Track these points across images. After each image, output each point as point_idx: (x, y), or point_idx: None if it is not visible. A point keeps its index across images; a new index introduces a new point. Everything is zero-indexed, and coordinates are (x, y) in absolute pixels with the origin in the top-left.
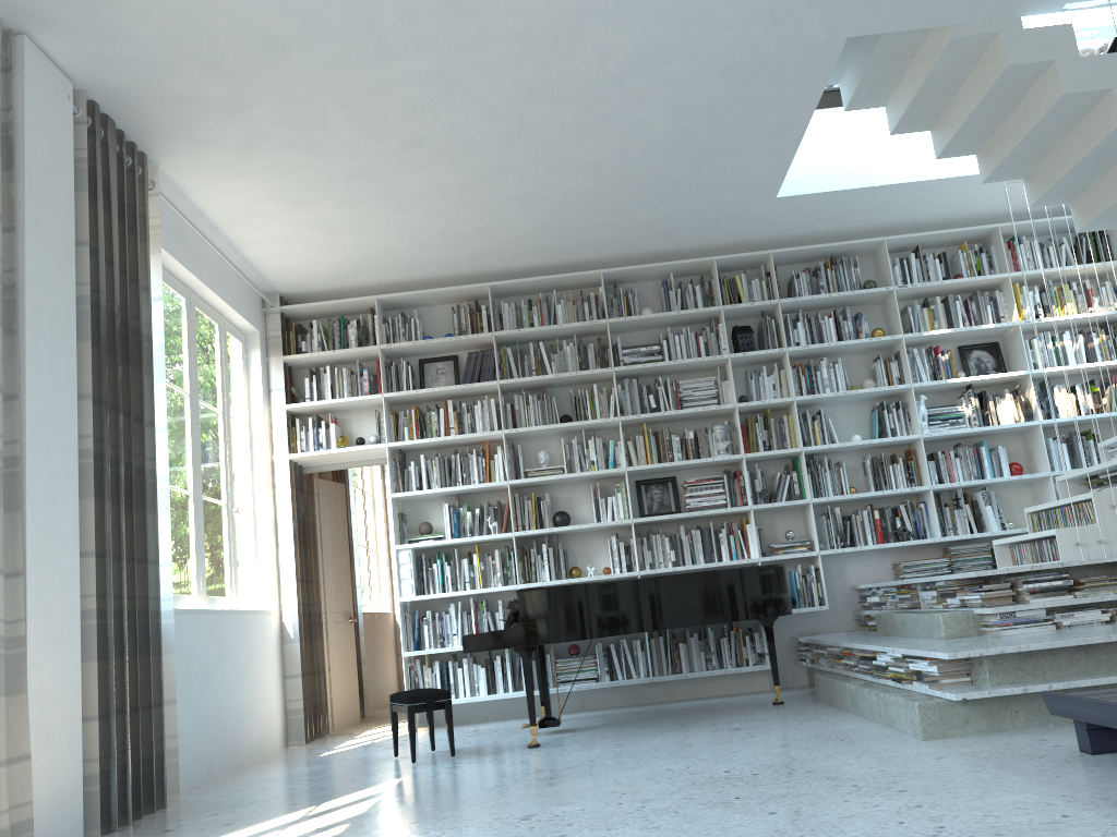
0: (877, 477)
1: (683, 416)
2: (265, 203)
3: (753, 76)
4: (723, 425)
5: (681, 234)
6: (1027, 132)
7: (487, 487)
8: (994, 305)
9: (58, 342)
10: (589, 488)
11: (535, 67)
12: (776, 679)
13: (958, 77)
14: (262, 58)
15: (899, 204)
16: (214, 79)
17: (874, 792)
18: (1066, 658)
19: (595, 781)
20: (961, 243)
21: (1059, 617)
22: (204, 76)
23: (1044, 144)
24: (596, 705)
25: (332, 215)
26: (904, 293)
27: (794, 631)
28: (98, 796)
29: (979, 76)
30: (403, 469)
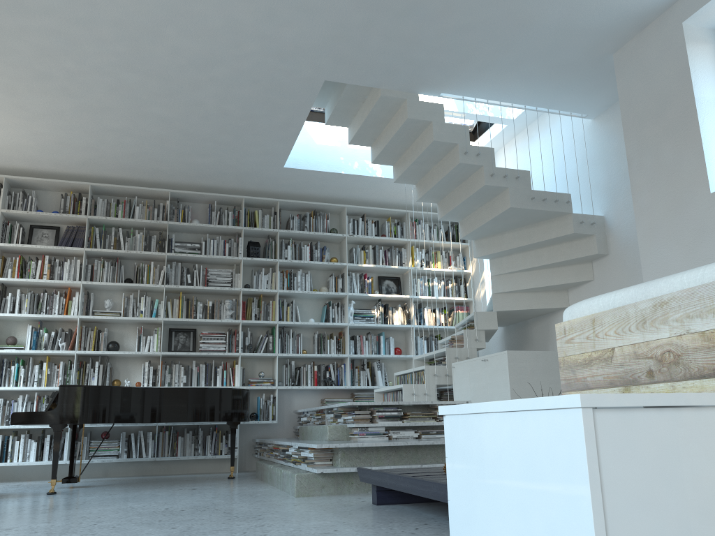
0: (320, 346)
1: (207, 291)
2: None
3: (269, 89)
4: (231, 300)
5: (224, 178)
6: (416, 158)
7: (62, 318)
8: (400, 256)
9: None
10: (137, 329)
11: (129, 46)
12: (232, 462)
13: (385, 119)
14: None
15: (355, 187)
16: None
17: (244, 519)
18: (384, 454)
19: (75, 512)
20: (389, 217)
21: (392, 433)
22: None
23: (425, 167)
24: (115, 474)
25: None
26: (352, 240)
27: (255, 435)
28: None
29: (395, 121)
30: (2, 297)
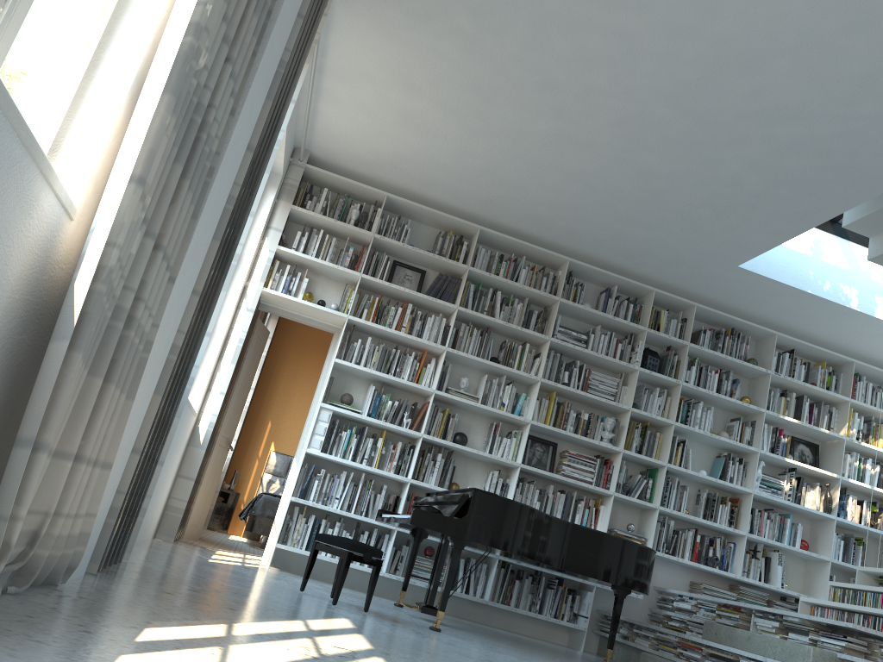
0: (708, 510)
1: (584, 399)
2: (382, 72)
3: (831, 167)
4: (615, 420)
5: (644, 260)
6: None
7: (414, 387)
8: (829, 417)
9: (263, 86)
10: (487, 424)
11: (701, 73)
12: (611, 643)
13: None
14: None
15: (805, 313)
16: None
17: None
18: None
19: None
20: (818, 361)
21: None
22: None
23: None
24: None
25: (421, 110)
26: (773, 380)
27: (600, 605)
28: (110, 530)
29: None
30: (349, 342)
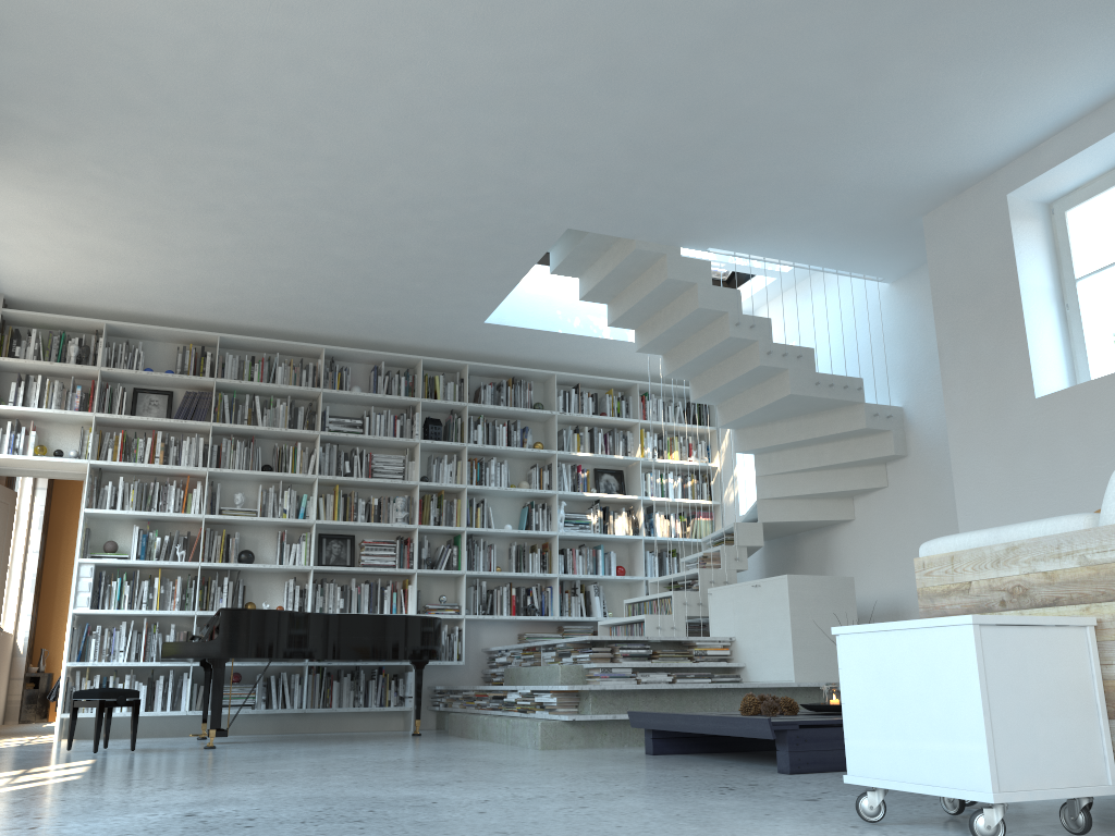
0: (519, 561)
1: (372, 485)
2: (40, 217)
3: (495, 234)
4: (405, 498)
5: (400, 332)
6: (671, 325)
7: (182, 517)
8: (625, 442)
9: None
10: (276, 534)
11: (335, 182)
12: (418, 714)
13: (633, 275)
14: (109, 112)
15: (572, 349)
16: (54, 113)
17: (515, 765)
18: (642, 699)
19: (291, 761)
20: (609, 389)
21: (640, 675)
22: (46, 109)
23: (681, 336)
24: (246, 731)
25: (99, 243)
26: (563, 419)
27: (431, 681)
28: None
29: (647, 278)
30: (99, 487)
